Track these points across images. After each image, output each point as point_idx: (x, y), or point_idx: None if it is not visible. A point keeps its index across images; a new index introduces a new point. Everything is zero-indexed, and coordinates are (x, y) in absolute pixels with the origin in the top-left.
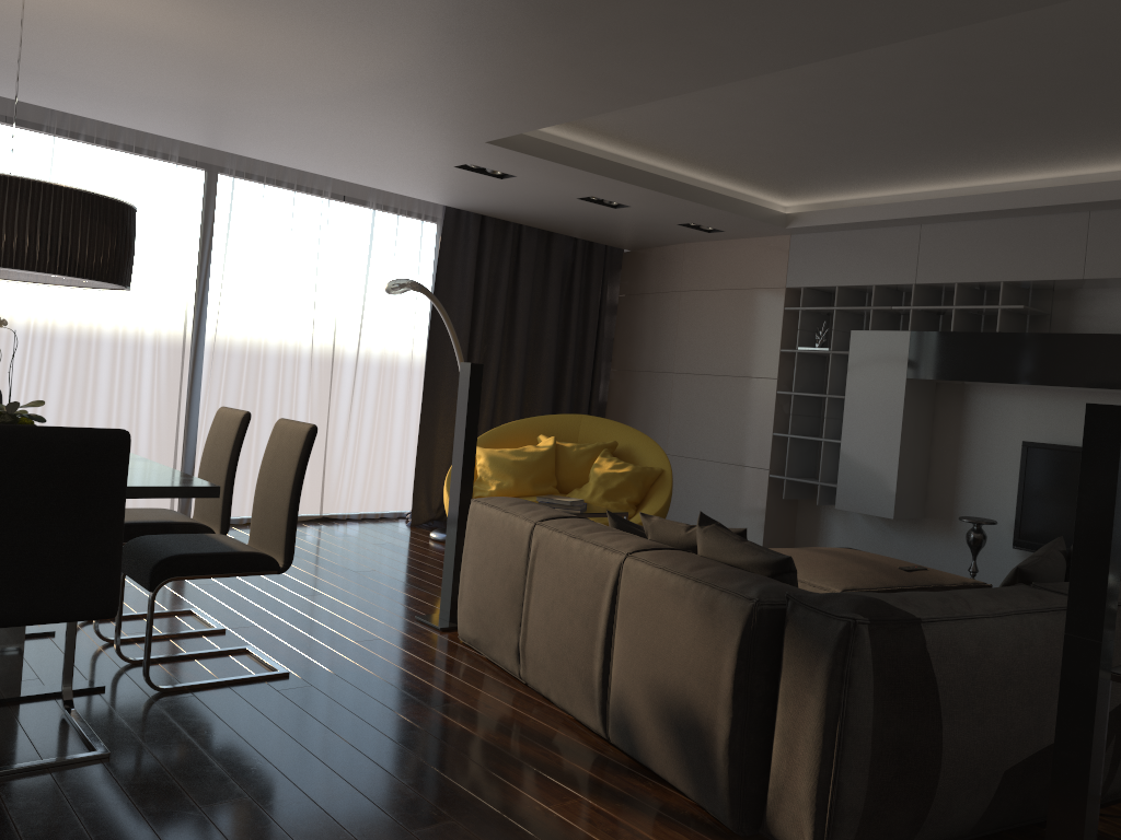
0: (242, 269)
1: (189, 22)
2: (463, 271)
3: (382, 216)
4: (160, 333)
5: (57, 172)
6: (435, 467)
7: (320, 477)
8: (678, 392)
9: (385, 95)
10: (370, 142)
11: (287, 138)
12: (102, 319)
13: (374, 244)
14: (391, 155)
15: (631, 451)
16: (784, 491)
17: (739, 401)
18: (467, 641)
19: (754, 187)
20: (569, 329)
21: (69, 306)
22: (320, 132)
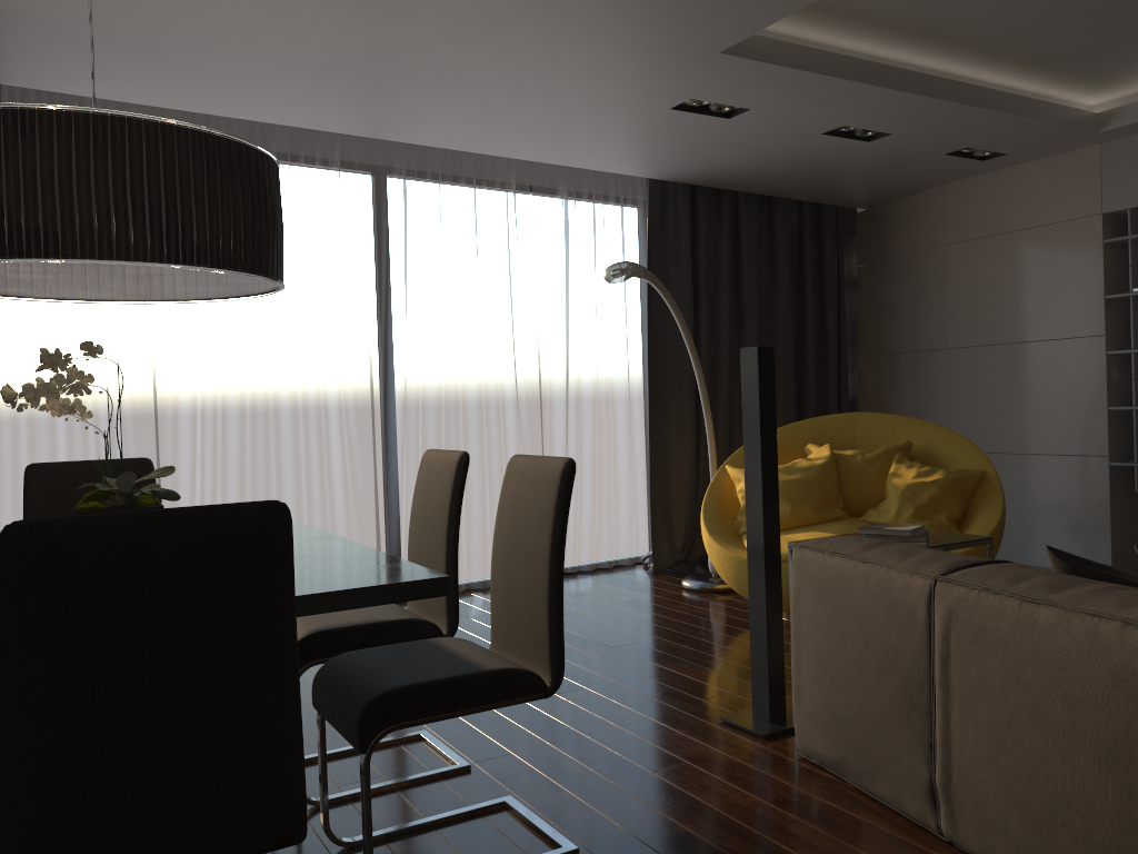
0: (426, 287)
1: None
2: (677, 257)
3: (575, 204)
4: (343, 373)
5: None
6: (672, 499)
7: None
8: (957, 372)
9: None
10: (566, 86)
11: (463, 101)
12: (277, 365)
13: (571, 239)
14: (591, 105)
15: (931, 451)
16: (1136, 482)
17: (1050, 372)
18: (818, 760)
19: (1060, 79)
20: (806, 314)
21: (238, 353)
22: (503, 82)
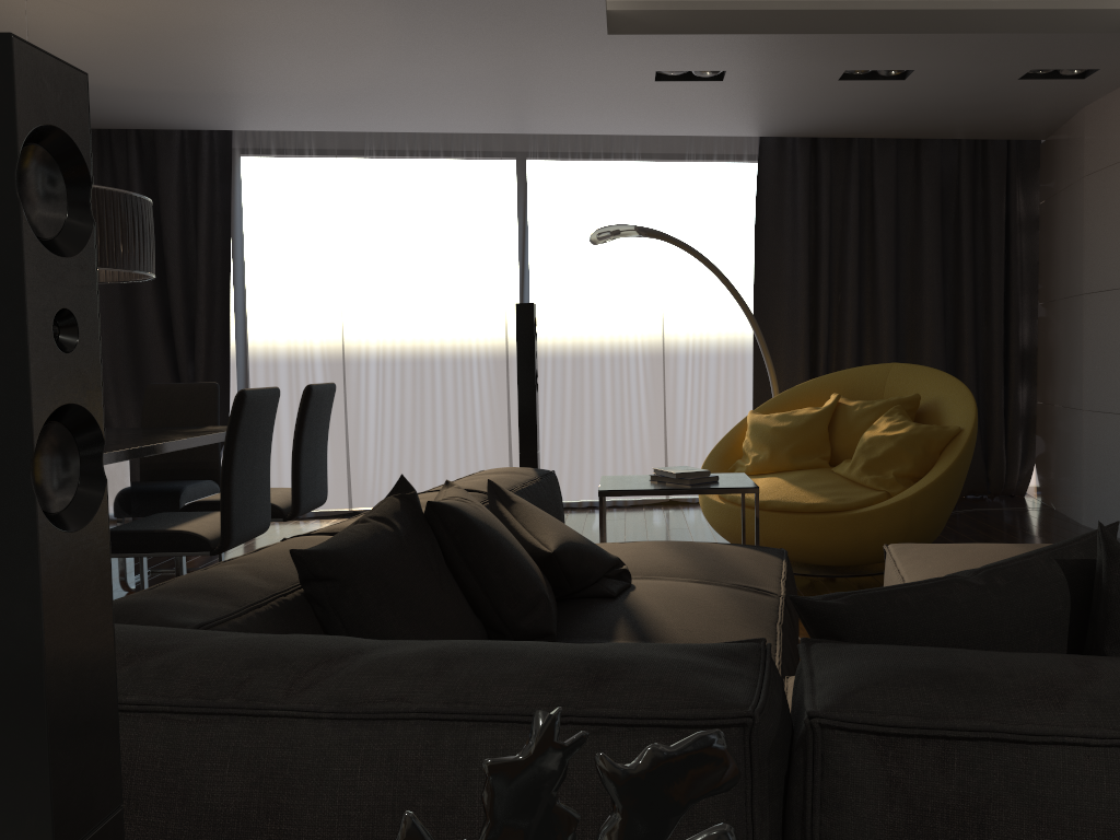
0: (557, 250)
1: None
2: (794, 210)
3: (707, 166)
4: (485, 323)
5: (380, 189)
6: None
7: (662, 458)
8: (1089, 320)
9: (425, 10)
10: (542, 78)
11: (490, 100)
12: (433, 317)
13: (699, 199)
14: (587, 88)
15: (938, 406)
16: None
17: None
18: None
19: None
20: (961, 259)
21: (399, 308)
22: (491, 82)
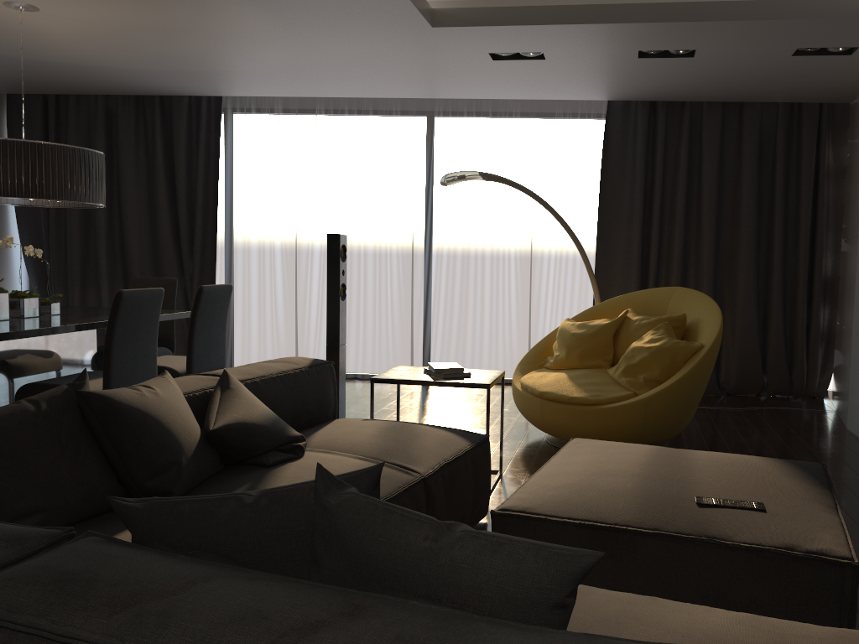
0: (453, 186)
1: (113, 5)
2: (634, 158)
3: (572, 122)
4: (398, 240)
5: (326, 138)
6: None
7: (526, 348)
8: None
9: (288, 13)
10: (406, 59)
11: (380, 74)
12: (360, 234)
13: (565, 148)
14: (445, 66)
15: (698, 324)
16: None
17: None
18: None
19: None
20: (774, 201)
21: (336, 227)
22: (372, 62)
